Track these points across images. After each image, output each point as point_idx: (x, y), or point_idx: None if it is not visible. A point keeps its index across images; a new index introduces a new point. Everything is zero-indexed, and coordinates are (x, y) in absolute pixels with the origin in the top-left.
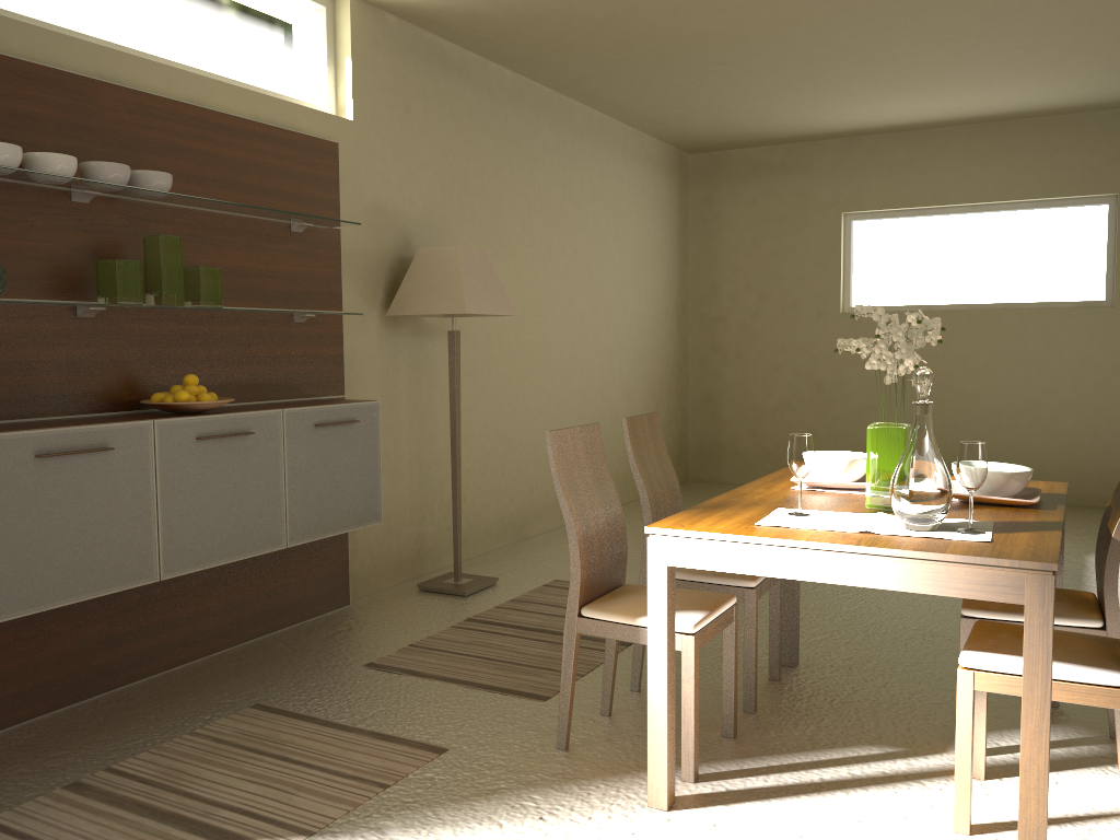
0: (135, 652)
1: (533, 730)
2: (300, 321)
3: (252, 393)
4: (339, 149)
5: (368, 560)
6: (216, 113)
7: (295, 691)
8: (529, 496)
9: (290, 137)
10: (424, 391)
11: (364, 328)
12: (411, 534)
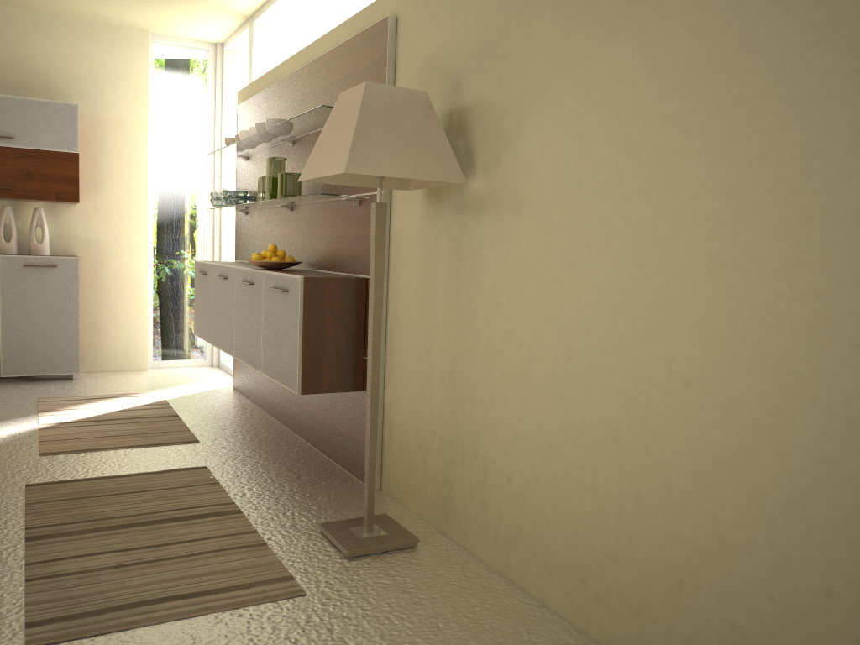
0: (293, 413)
1: (4, 472)
2: (355, 204)
3: (334, 264)
4: (402, 18)
5: (398, 463)
6: (330, 52)
7: (200, 449)
8: (668, 591)
9: (361, 38)
10: (464, 289)
11: (410, 207)
12: (438, 470)
